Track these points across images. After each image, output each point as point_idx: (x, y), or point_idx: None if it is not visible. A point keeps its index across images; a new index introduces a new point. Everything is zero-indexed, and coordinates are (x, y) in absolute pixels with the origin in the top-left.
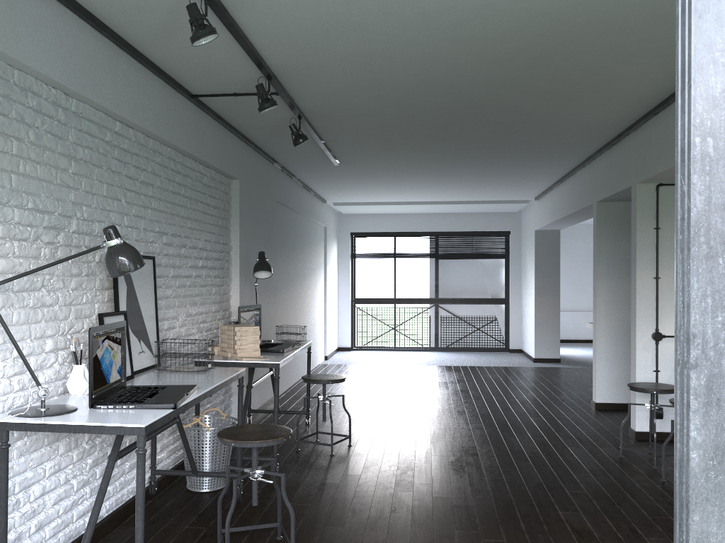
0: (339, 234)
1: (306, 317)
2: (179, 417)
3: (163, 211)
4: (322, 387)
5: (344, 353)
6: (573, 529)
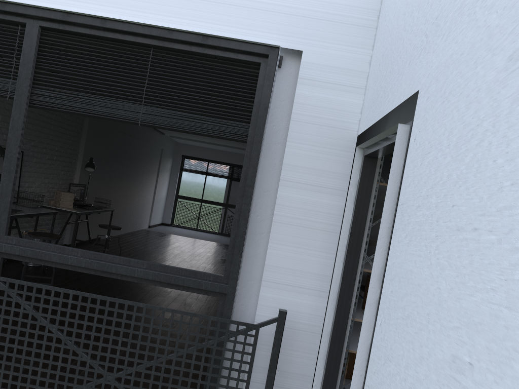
0: (175, 154)
1: (135, 200)
2: (18, 226)
3: (34, 130)
4: (108, 231)
5: (164, 227)
6: (184, 302)
